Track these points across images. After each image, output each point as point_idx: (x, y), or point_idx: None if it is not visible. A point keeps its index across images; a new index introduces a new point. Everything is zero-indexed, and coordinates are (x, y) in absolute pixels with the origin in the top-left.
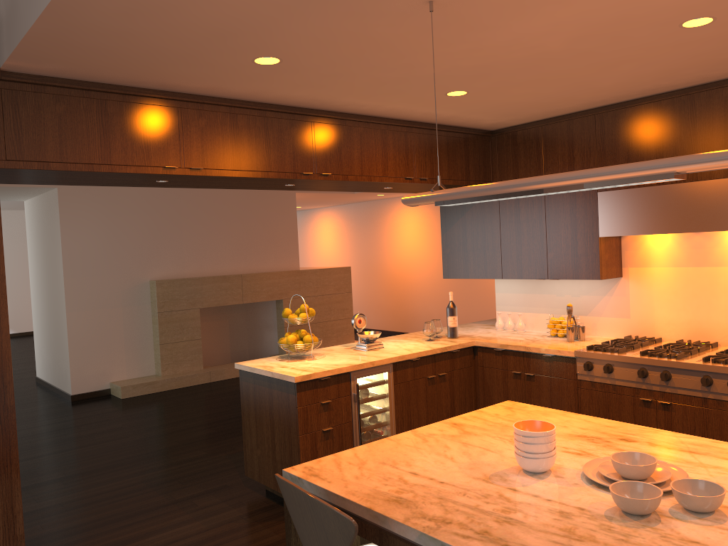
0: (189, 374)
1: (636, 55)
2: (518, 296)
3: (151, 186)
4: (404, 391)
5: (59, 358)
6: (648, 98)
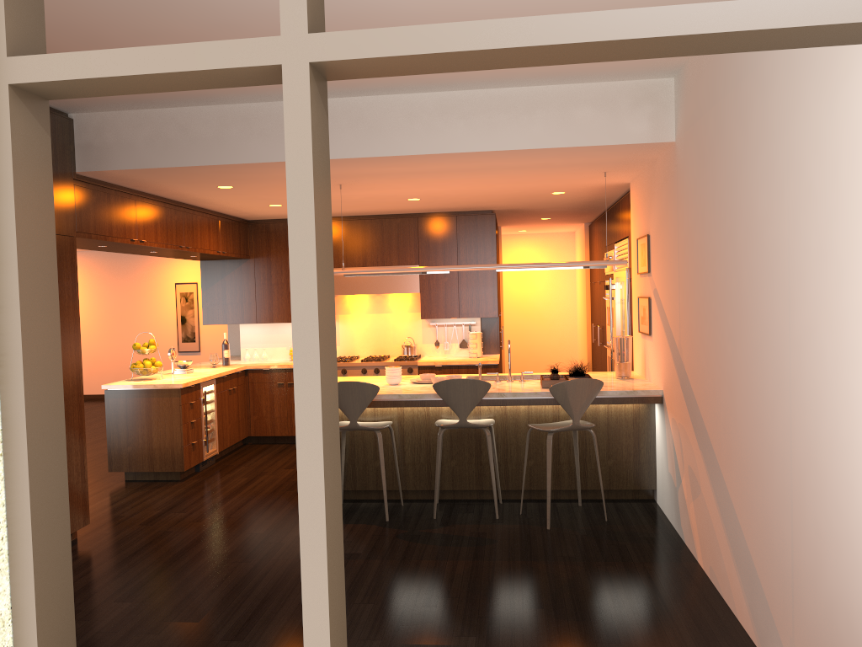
0: None
1: (378, 204)
2: (260, 336)
3: None
4: (220, 398)
5: None
6: (357, 217)
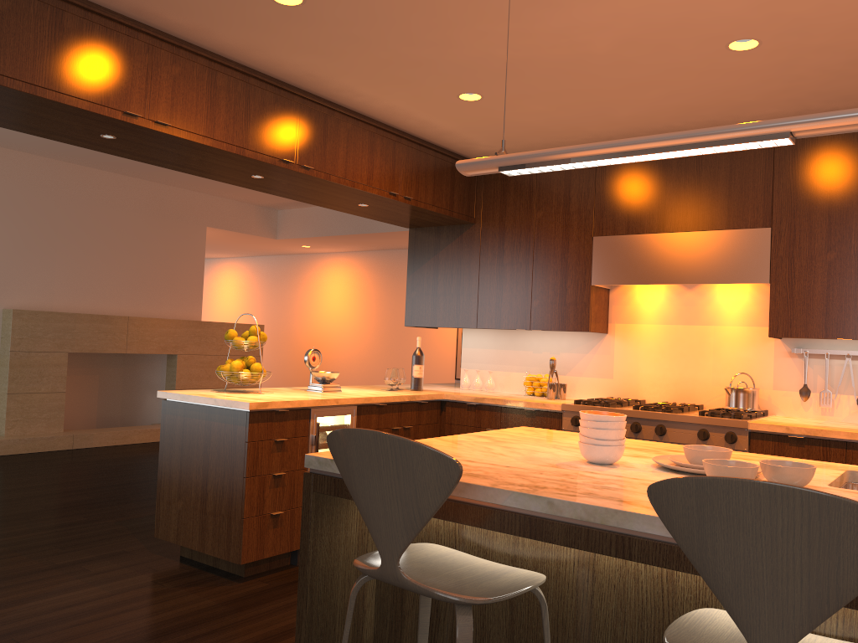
0: (44, 436)
1: (669, 79)
2: (489, 352)
3: (85, 146)
4: None
5: None
6: None
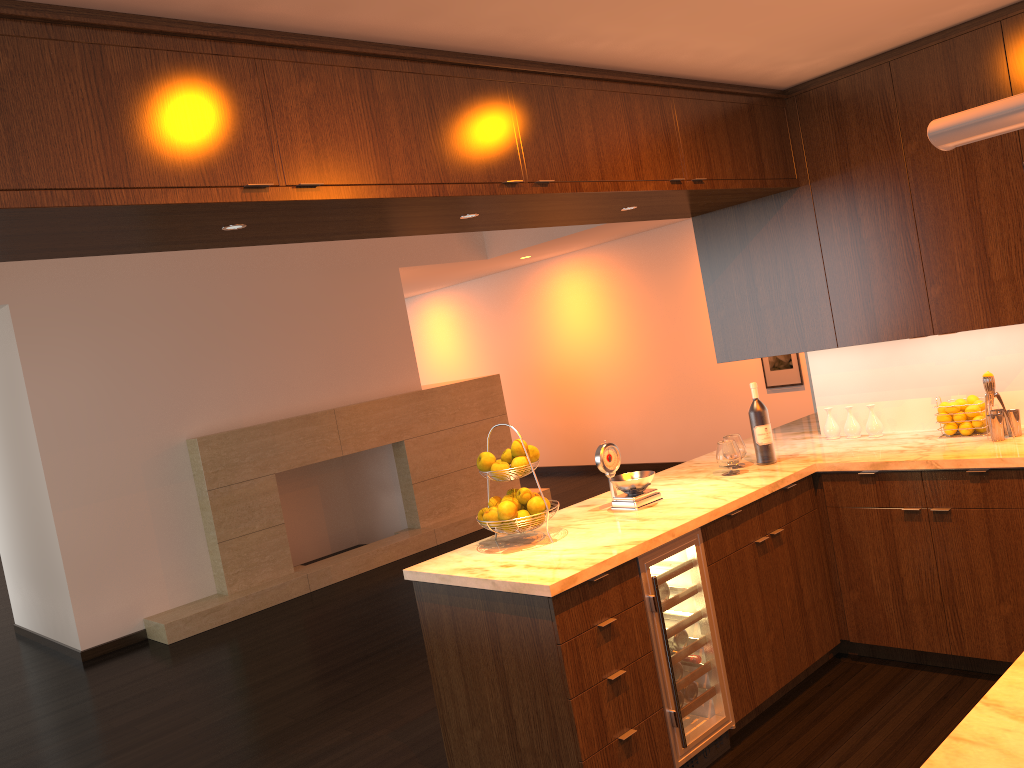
0: (274, 584)
1: None
2: (858, 376)
3: (207, 246)
4: (725, 574)
5: (50, 591)
6: None
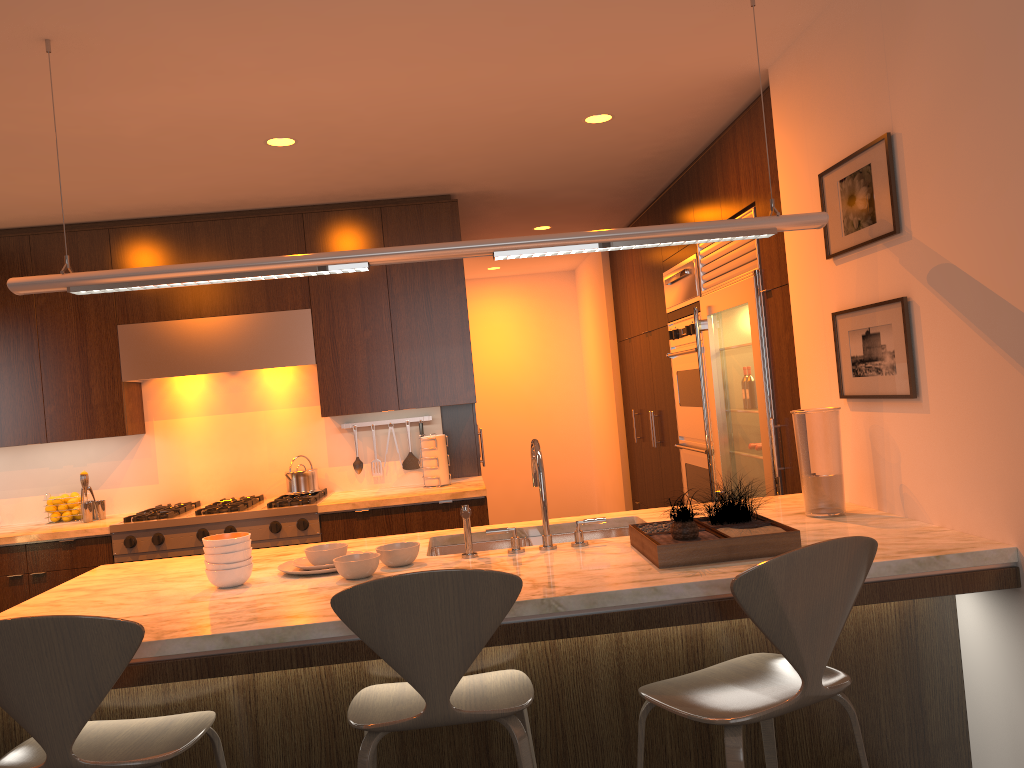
0: None
1: (204, 163)
2: None
3: None
4: None
5: None
6: (177, 218)
